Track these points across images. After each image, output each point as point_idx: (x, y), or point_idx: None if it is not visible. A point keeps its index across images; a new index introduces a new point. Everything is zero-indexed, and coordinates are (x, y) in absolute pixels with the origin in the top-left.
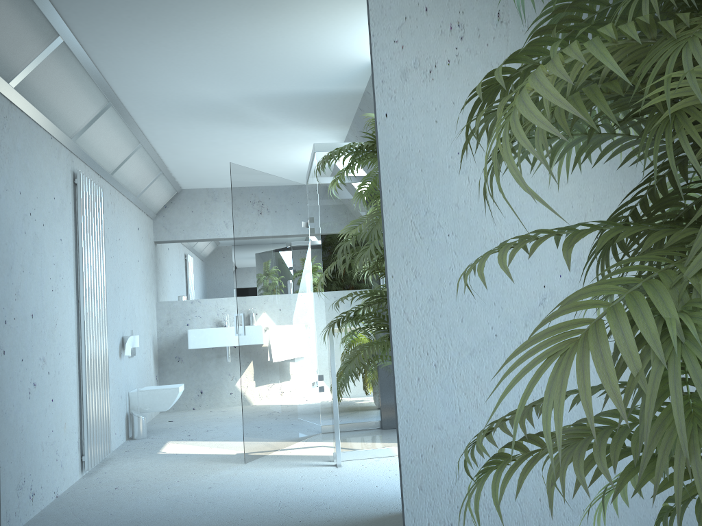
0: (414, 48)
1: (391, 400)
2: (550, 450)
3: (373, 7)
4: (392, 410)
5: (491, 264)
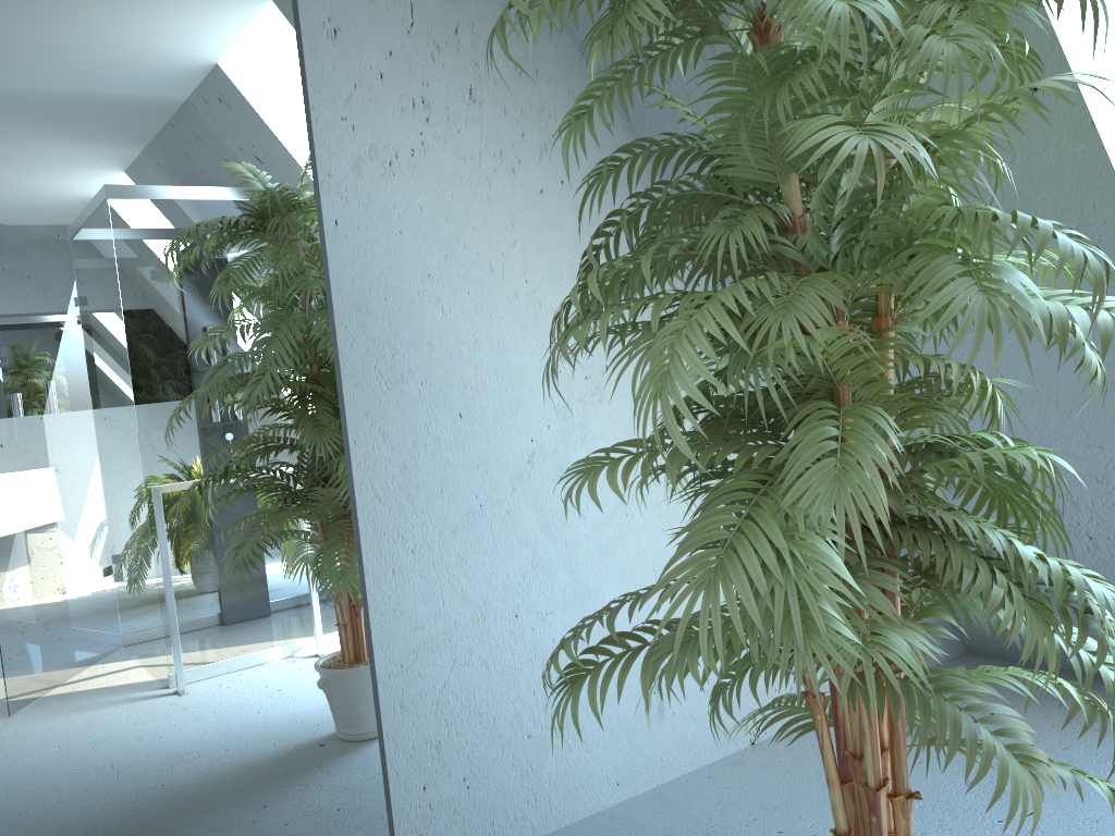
0: (368, 130)
1: (360, 602)
2: (705, 663)
3: (311, 66)
4: (362, 615)
5: (473, 417)
